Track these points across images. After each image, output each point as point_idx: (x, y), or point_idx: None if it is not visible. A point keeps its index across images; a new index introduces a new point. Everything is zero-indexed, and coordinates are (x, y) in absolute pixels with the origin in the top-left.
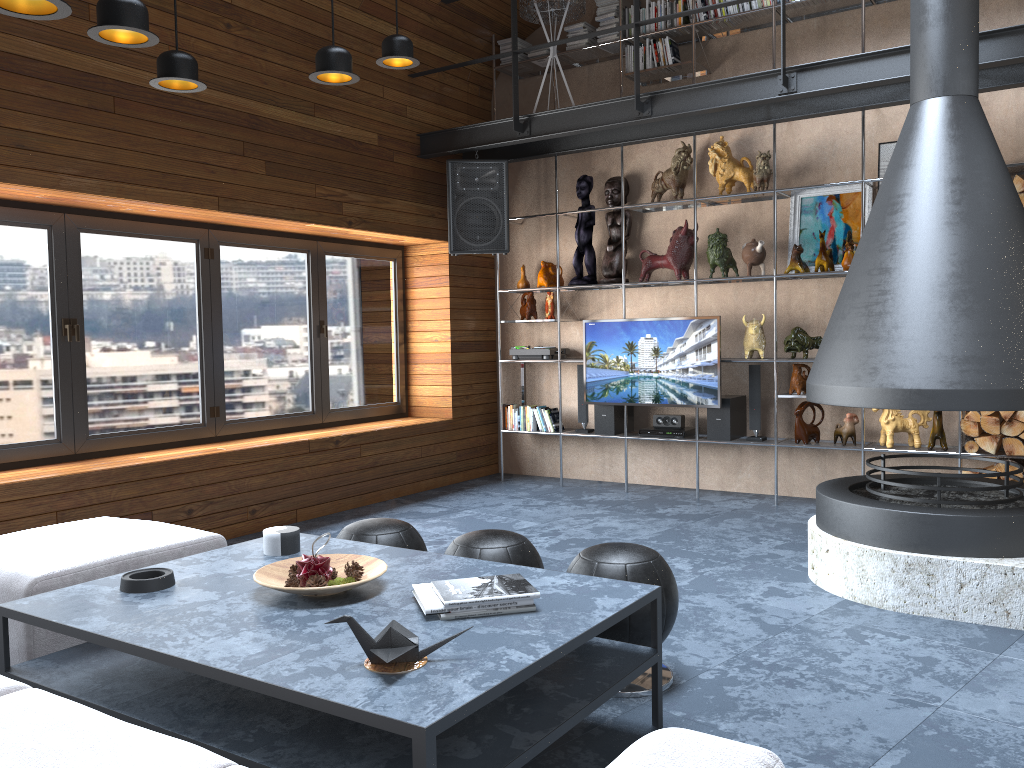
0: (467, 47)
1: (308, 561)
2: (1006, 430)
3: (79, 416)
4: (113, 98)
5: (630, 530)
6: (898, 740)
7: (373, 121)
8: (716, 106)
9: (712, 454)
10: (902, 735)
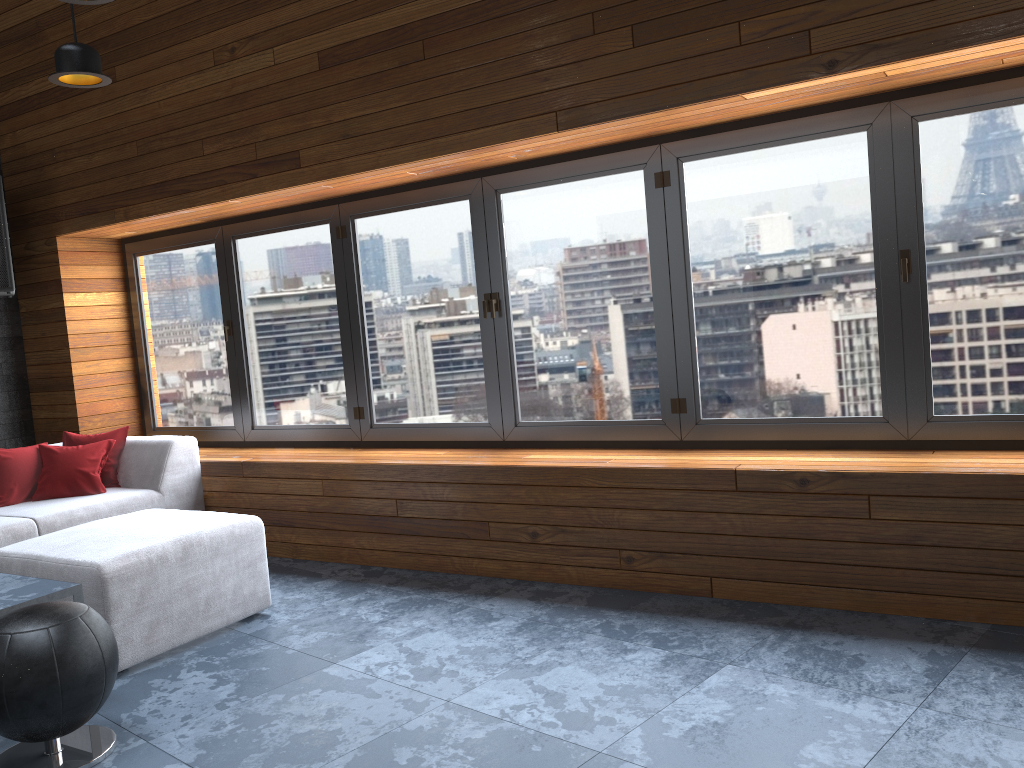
0: None
1: None
2: None
3: (506, 400)
4: (423, 42)
5: None
6: None
7: None
8: None
9: None
10: None
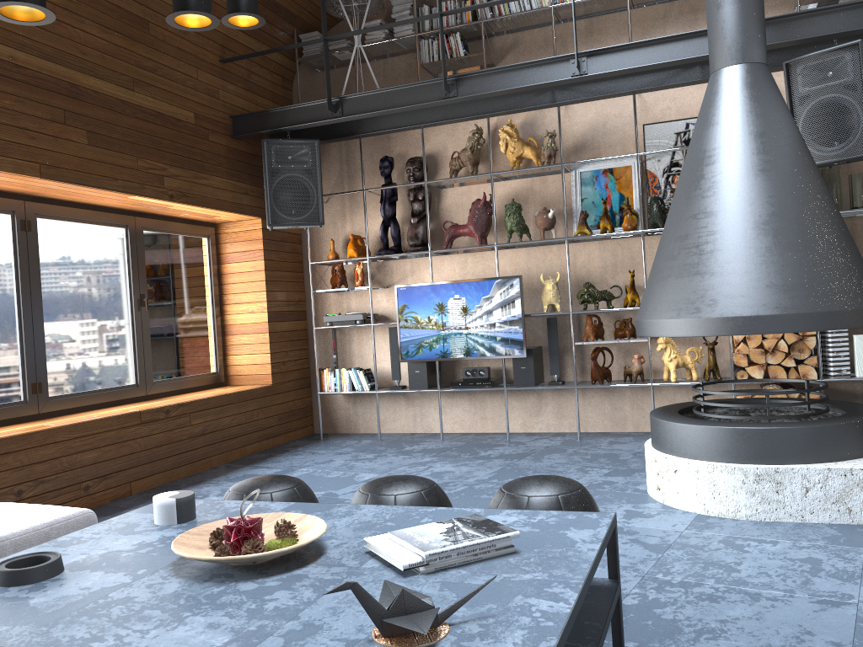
0: (271, 39)
1: (236, 524)
2: (770, 359)
3: None
4: None
5: (467, 472)
6: (851, 642)
7: (189, 100)
8: (516, 87)
9: (514, 400)
10: (850, 636)
